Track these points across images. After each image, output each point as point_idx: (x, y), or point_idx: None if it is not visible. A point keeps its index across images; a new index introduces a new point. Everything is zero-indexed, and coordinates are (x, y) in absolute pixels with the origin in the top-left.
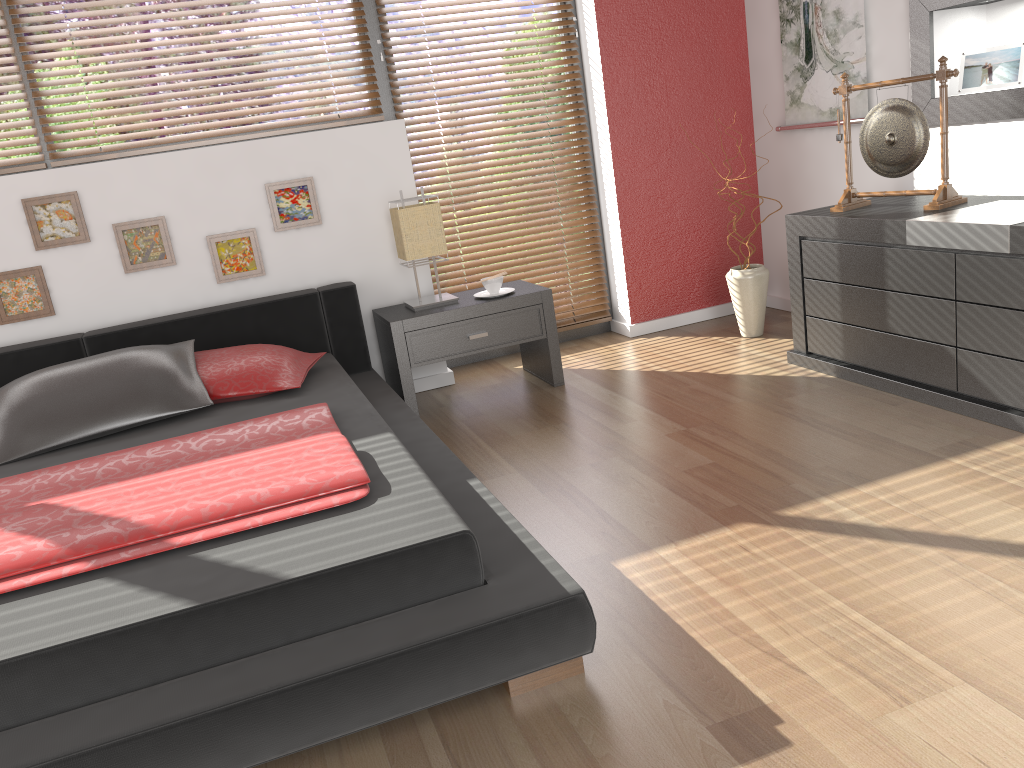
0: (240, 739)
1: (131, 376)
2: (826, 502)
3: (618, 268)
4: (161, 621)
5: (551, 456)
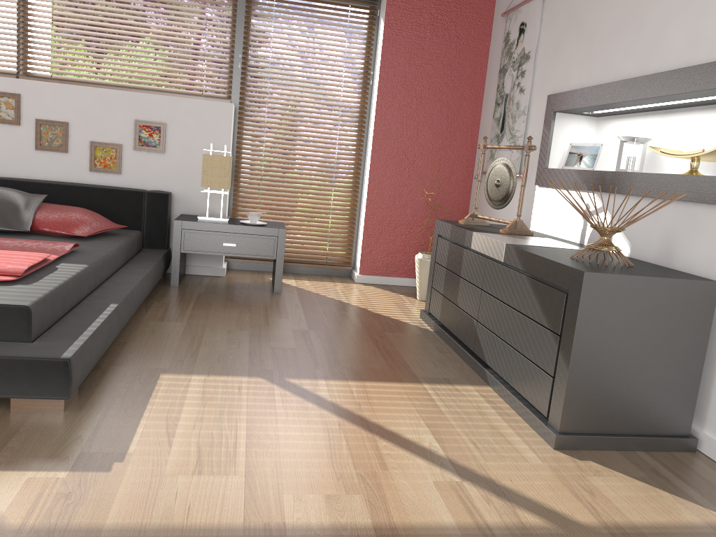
0: None
1: None
2: (320, 382)
3: (360, 236)
4: None
5: (215, 321)
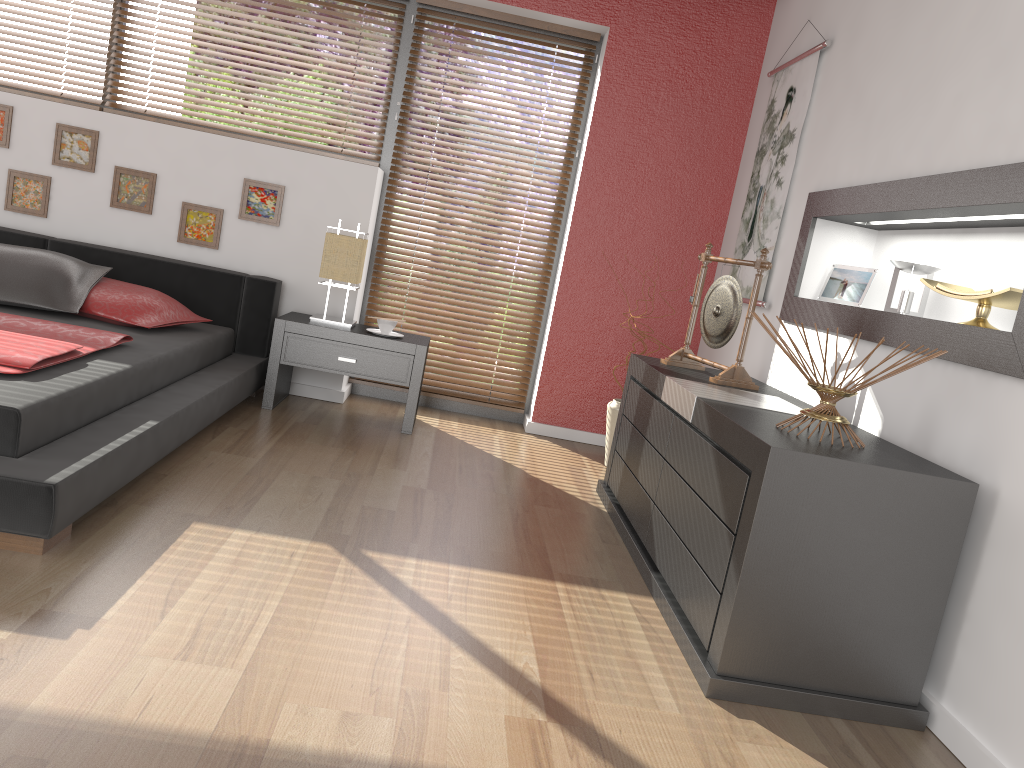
0: None
1: (31, 268)
2: (409, 561)
3: (540, 367)
4: None
5: (301, 461)
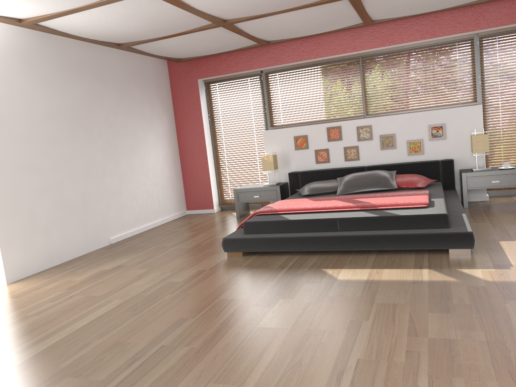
0: (383, 242)
1: (376, 177)
2: None
3: None
4: (372, 217)
5: (504, 220)
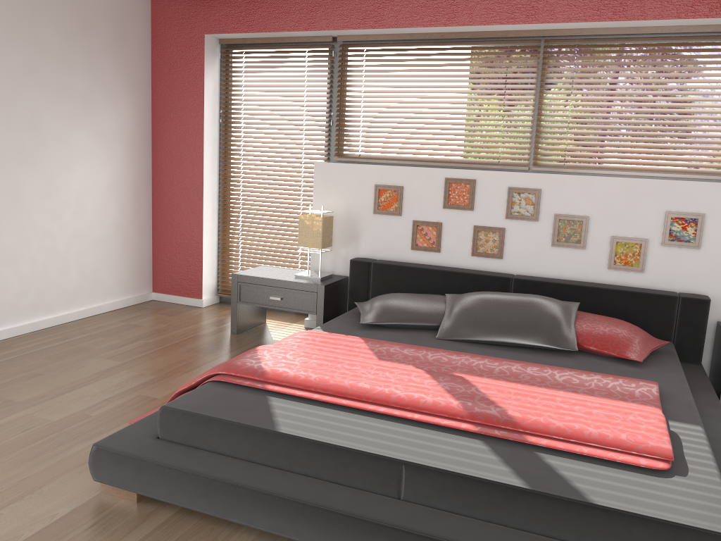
0: None
1: (533, 314)
2: None
3: None
4: (505, 487)
5: None
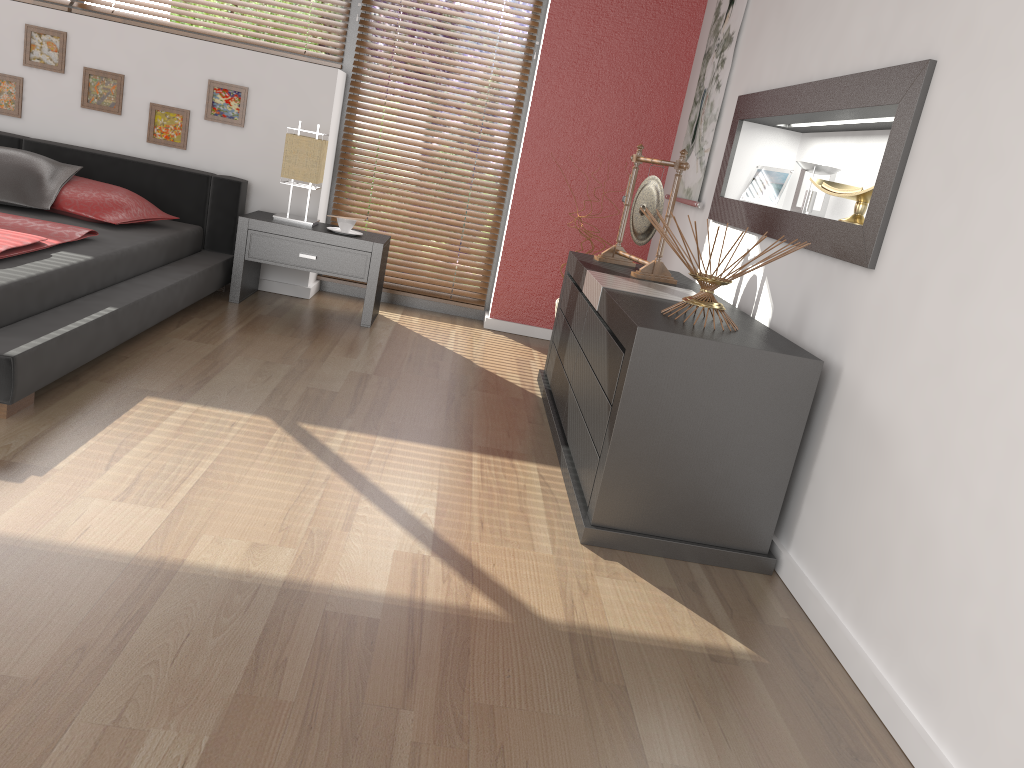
0: None
1: (4, 167)
2: (340, 432)
3: (498, 266)
4: None
5: (257, 349)
